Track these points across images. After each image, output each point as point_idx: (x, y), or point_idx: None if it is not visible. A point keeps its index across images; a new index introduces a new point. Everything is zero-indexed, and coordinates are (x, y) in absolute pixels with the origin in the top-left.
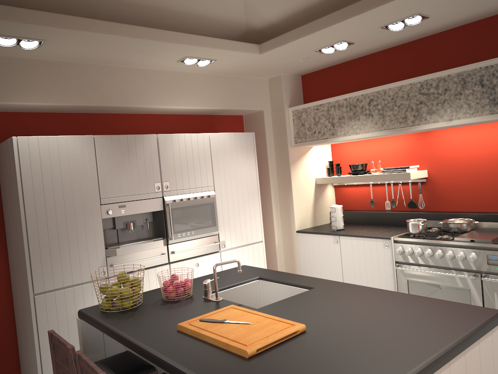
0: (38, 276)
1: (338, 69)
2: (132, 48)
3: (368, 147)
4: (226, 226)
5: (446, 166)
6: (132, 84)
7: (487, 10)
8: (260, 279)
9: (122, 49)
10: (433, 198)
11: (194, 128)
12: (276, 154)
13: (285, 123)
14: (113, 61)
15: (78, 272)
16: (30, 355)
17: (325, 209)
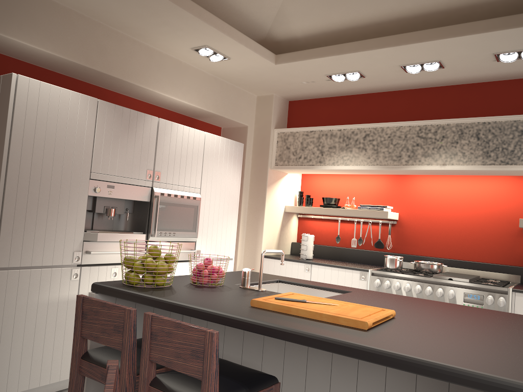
0: (5, 247)
1: (331, 102)
2: (161, 18)
3: (342, 184)
4: (204, 234)
5: (417, 212)
6: (136, 59)
7: (489, 74)
8: (280, 282)
9: (150, 16)
10: (400, 241)
11: None
12: (252, 173)
13: (268, 144)
14: (127, 27)
15: (50, 252)
16: None
17: (288, 239)
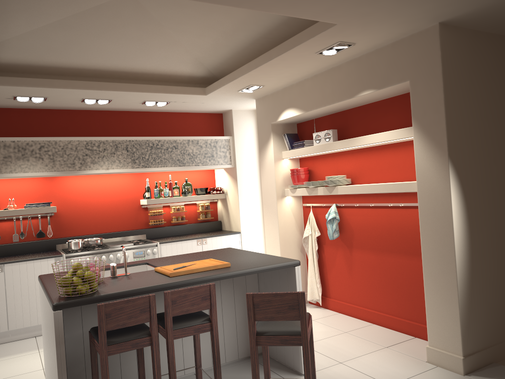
0: None
1: None
2: None
3: None
4: None
5: (69, 203)
6: None
7: (127, 108)
8: None
9: None
10: (58, 228)
11: None
12: None
13: None
14: None
15: None
16: None
17: None
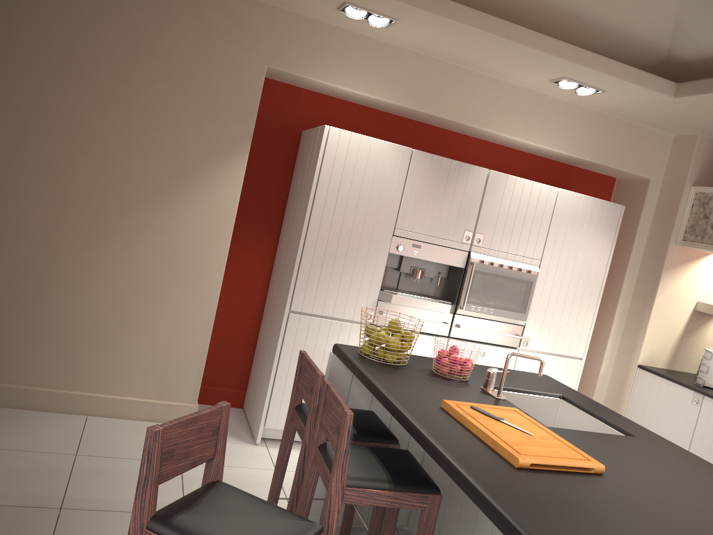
0: (300, 292)
1: None
2: (496, 51)
3: None
4: (539, 319)
5: None
6: (479, 97)
7: None
8: (563, 398)
9: (483, 50)
10: None
11: (540, 177)
12: (647, 247)
13: (677, 207)
14: (466, 61)
15: (342, 306)
16: (263, 377)
17: (695, 351)
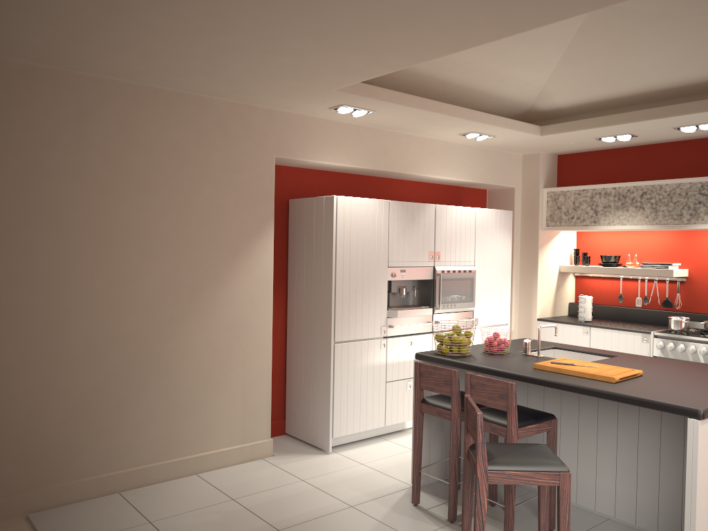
0: (339, 326)
1: (604, 155)
2: (435, 122)
3: (622, 239)
4: (480, 303)
5: None
6: (410, 152)
7: None
8: (556, 348)
9: (425, 122)
10: (691, 299)
11: (443, 199)
12: (522, 235)
13: (538, 204)
14: (403, 128)
15: (366, 328)
16: (316, 400)
17: (564, 300)
